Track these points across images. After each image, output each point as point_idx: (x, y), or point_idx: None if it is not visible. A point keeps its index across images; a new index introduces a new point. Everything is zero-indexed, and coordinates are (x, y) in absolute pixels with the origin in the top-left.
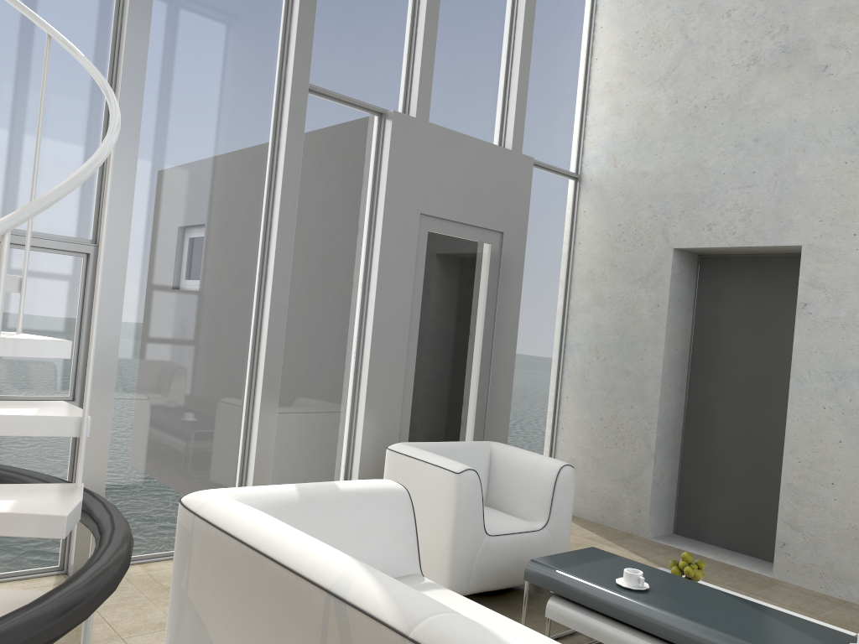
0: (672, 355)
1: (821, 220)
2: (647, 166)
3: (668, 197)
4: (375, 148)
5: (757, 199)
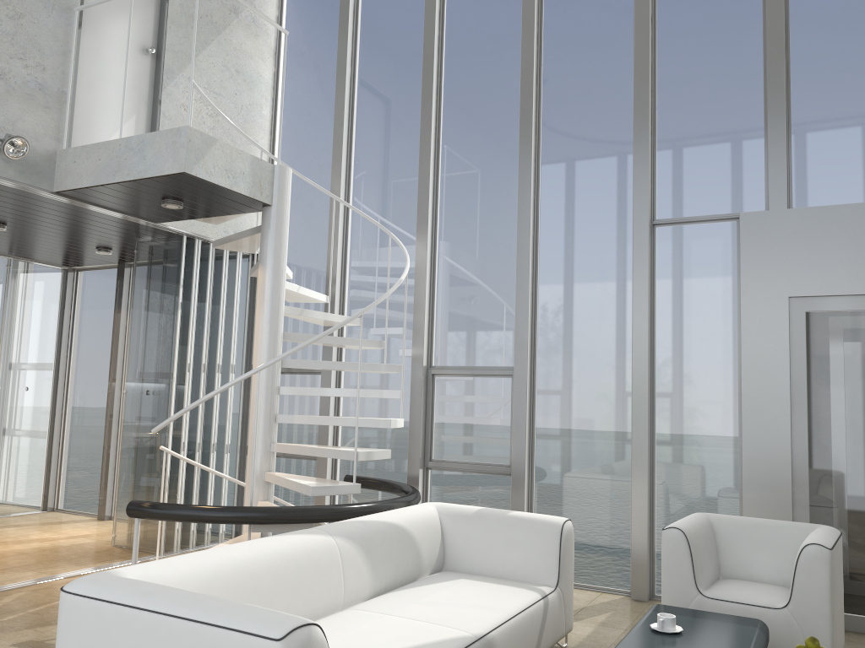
0: None
1: None
2: None
3: None
4: (736, 250)
5: None
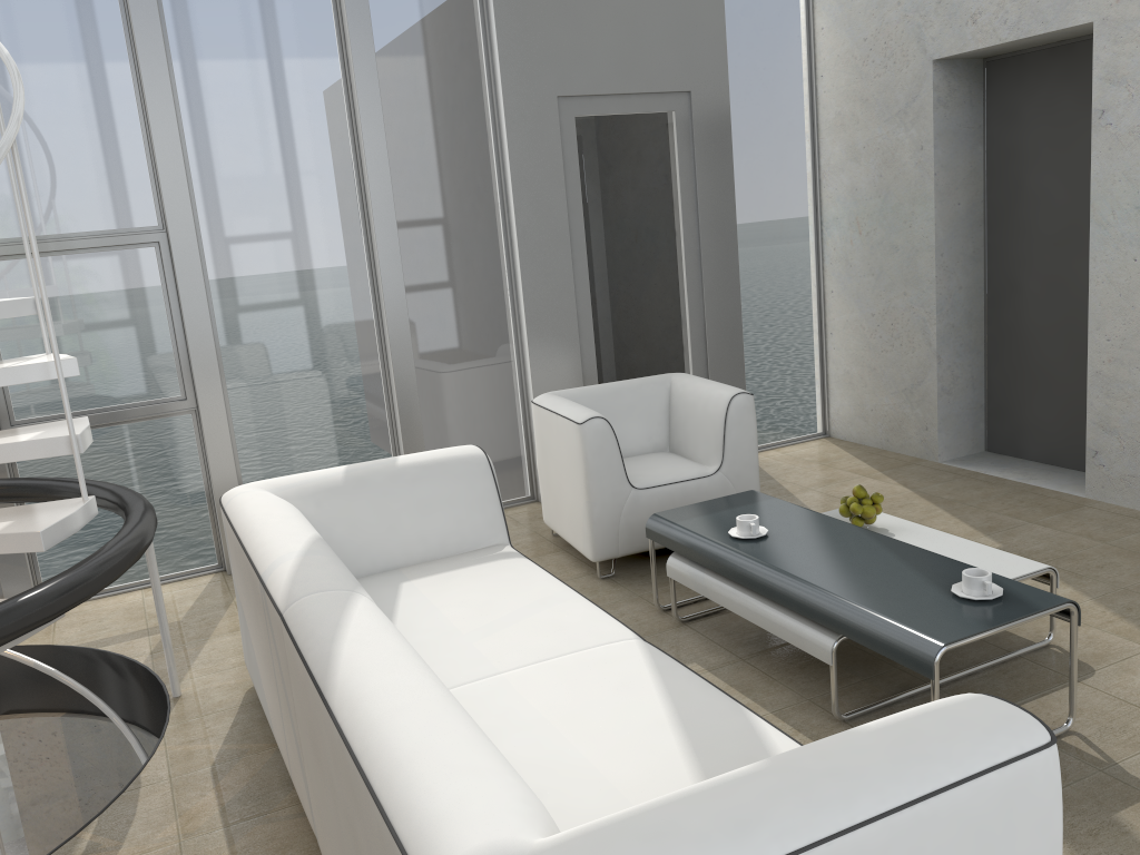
0: (951, 215)
1: None
2: None
3: None
4: (481, 26)
5: None
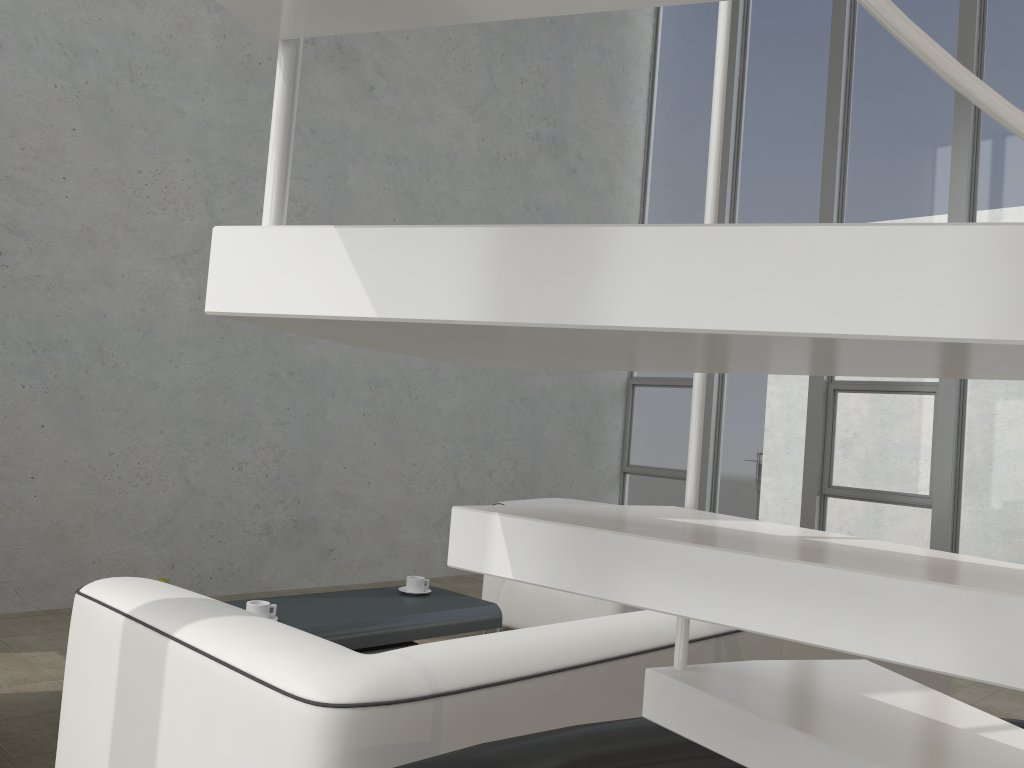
0: None
1: (24, 149)
2: None
3: None
4: None
5: None
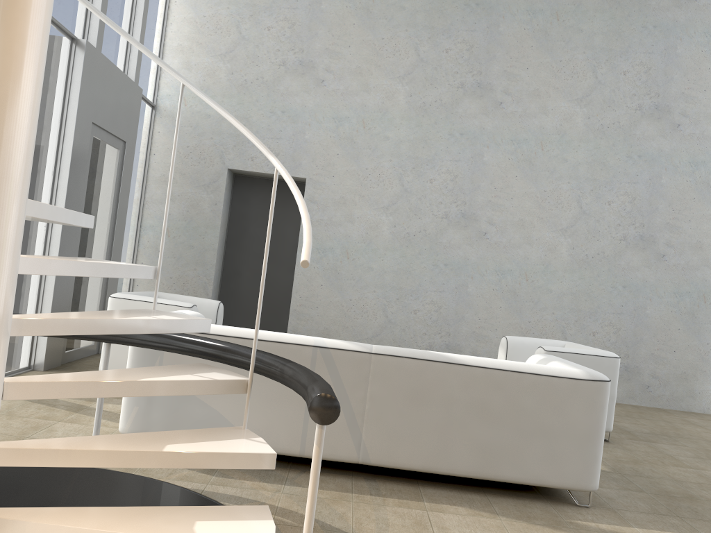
0: (221, 236)
1: (317, 166)
2: (210, 111)
3: (225, 134)
4: (67, 65)
5: (282, 147)
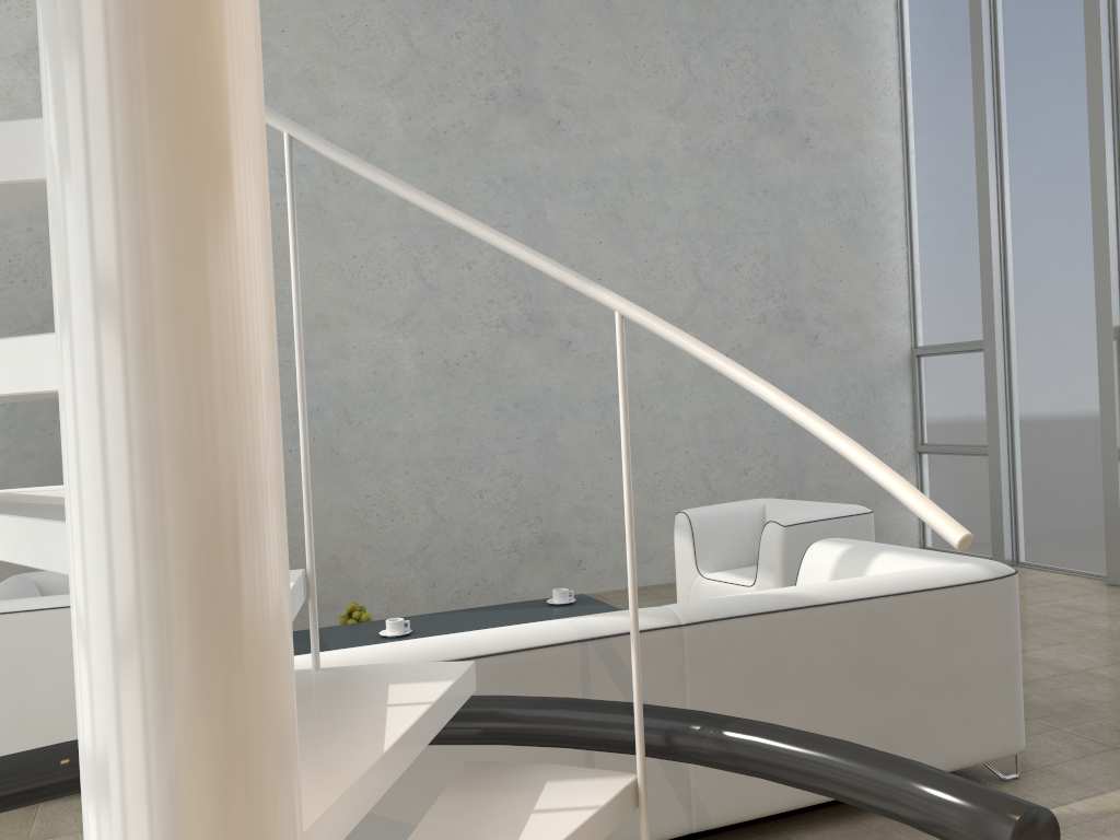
0: None
1: None
2: None
3: None
4: None
5: None
